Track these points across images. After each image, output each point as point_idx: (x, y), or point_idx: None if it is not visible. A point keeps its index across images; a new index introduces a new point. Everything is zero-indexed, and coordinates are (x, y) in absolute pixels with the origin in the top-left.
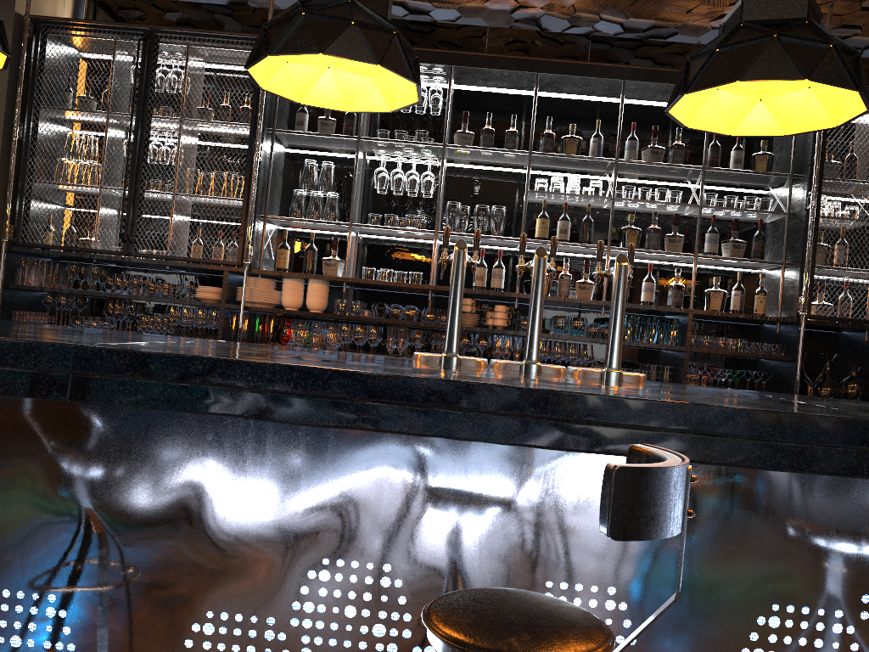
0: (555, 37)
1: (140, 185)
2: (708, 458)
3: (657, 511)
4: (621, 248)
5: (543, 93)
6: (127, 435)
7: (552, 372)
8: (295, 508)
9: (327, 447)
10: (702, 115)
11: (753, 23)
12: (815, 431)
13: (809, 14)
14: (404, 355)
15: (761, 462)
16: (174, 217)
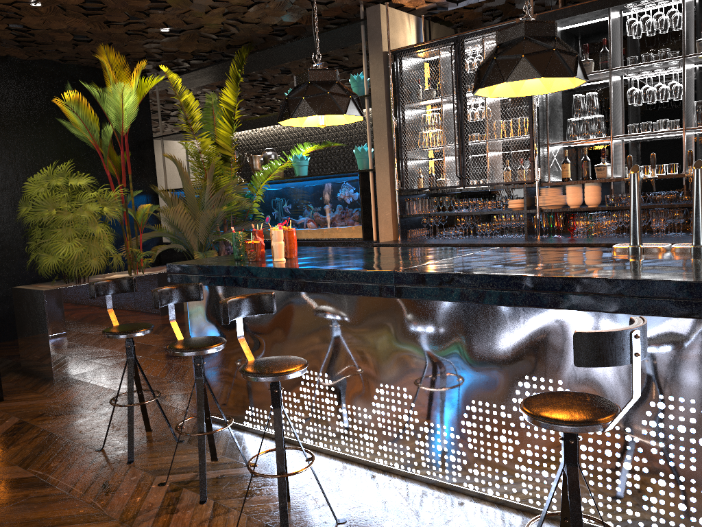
0: None
1: (465, 140)
2: None
3: (602, 353)
4: None
5: None
6: (425, 312)
7: None
8: (507, 349)
9: (520, 316)
10: None
11: None
12: None
13: None
14: (668, 230)
15: None
16: (489, 156)
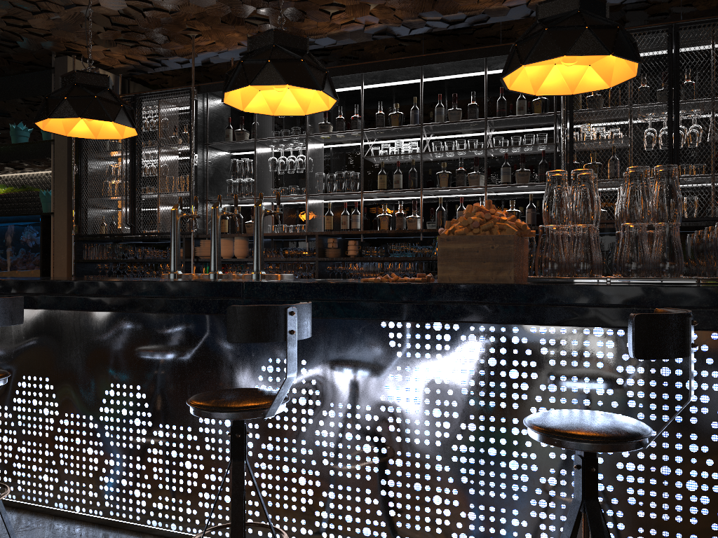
0: (398, 41)
1: (138, 191)
2: (151, 310)
3: None
4: (430, 188)
5: (387, 84)
6: None
7: (227, 277)
8: (11, 351)
9: None
10: (282, 106)
11: (253, 52)
12: (198, 290)
13: (273, 41)
14: None
15: (175, 309)
16: (160, 208)
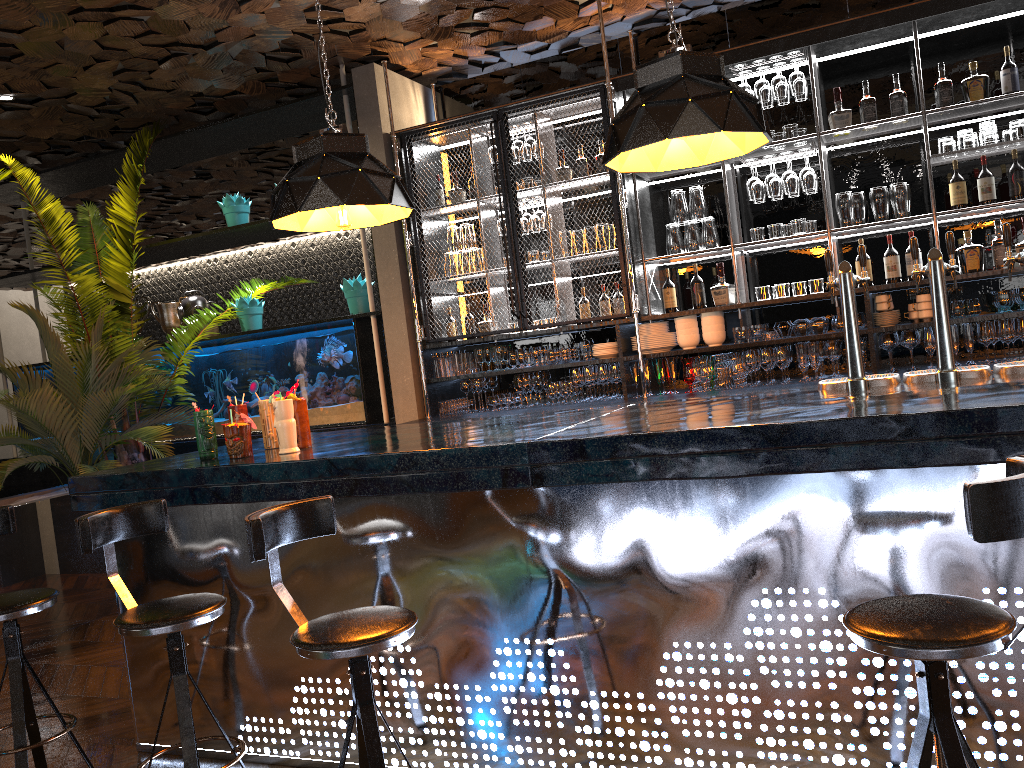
0: None
1: (520, 260)
2: None
3: (1016, 515)
4: None
5: (928, 34)
6: (579, 507)
7: (973, 375)
8: (728, 549)
9: (745, 493)
10: None
11: None
12: None
13: None
14: (820, 371)
15: None
16: (557, 283)
